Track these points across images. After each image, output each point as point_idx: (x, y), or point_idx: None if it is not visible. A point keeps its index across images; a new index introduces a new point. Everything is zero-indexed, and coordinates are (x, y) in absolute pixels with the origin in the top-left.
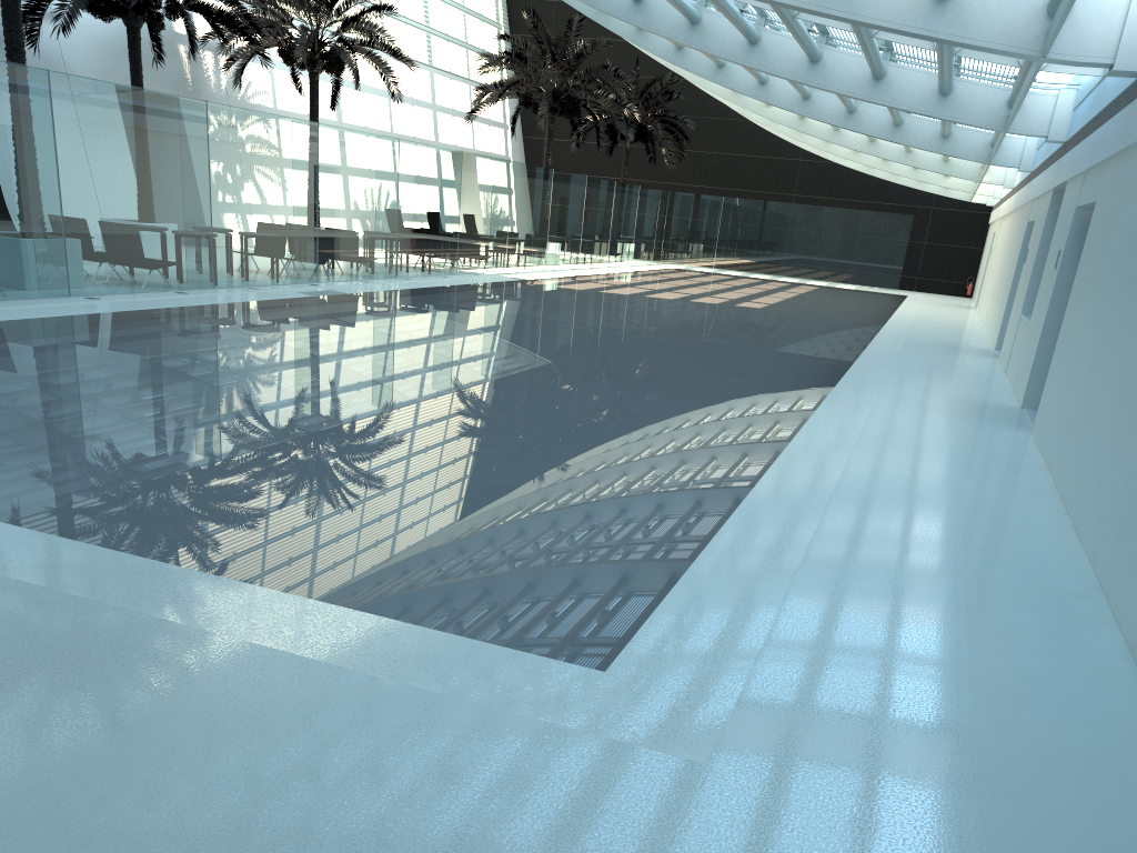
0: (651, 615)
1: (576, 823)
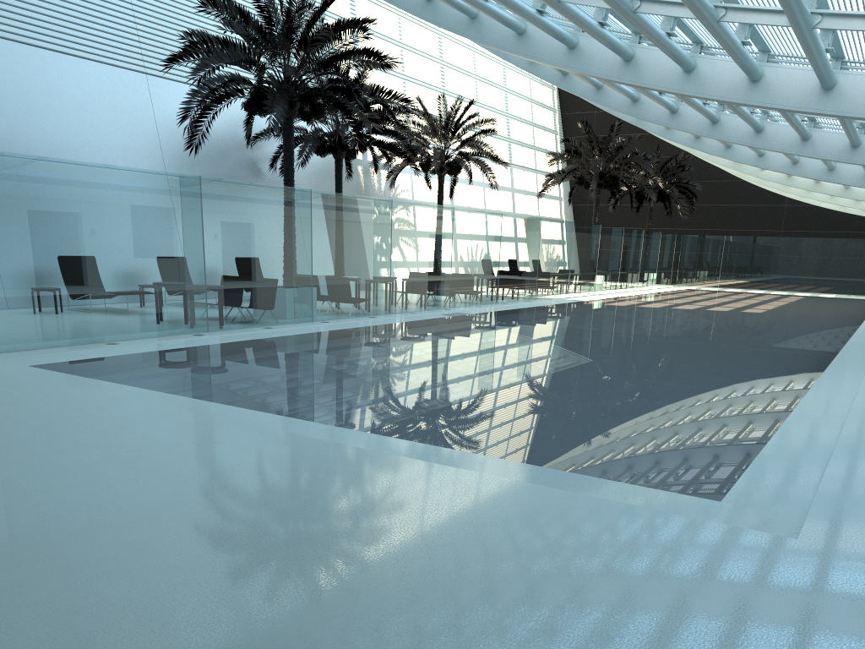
0: (739, 478)
1: (730, 556)
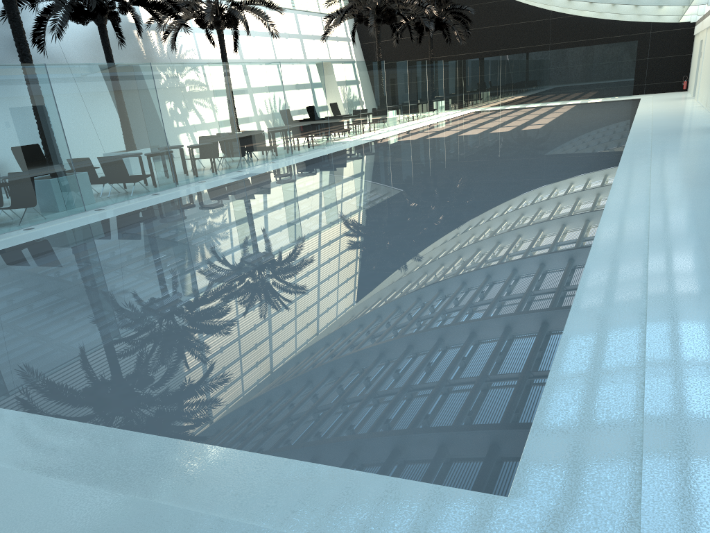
0: (532, 424)
1: None
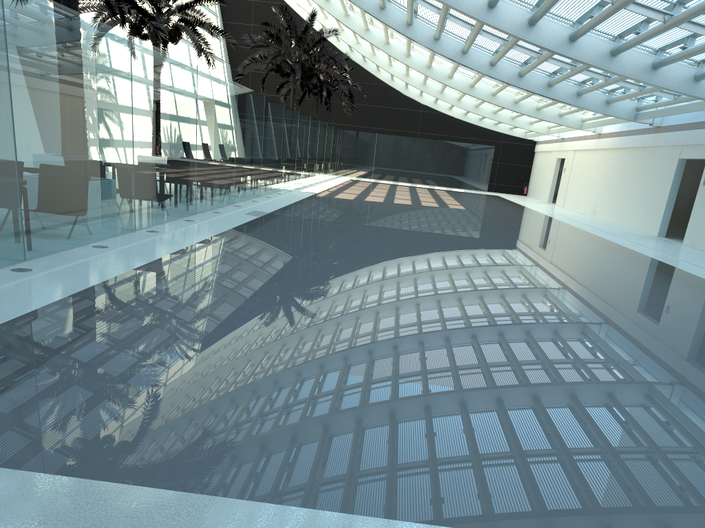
0: None
1: None
